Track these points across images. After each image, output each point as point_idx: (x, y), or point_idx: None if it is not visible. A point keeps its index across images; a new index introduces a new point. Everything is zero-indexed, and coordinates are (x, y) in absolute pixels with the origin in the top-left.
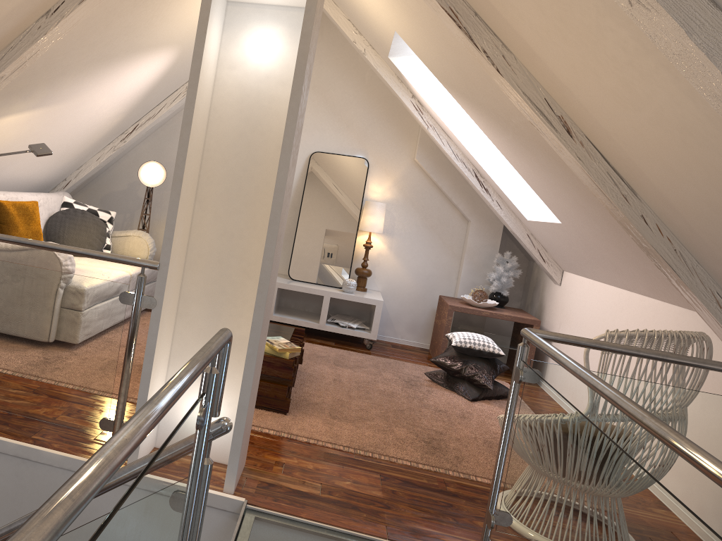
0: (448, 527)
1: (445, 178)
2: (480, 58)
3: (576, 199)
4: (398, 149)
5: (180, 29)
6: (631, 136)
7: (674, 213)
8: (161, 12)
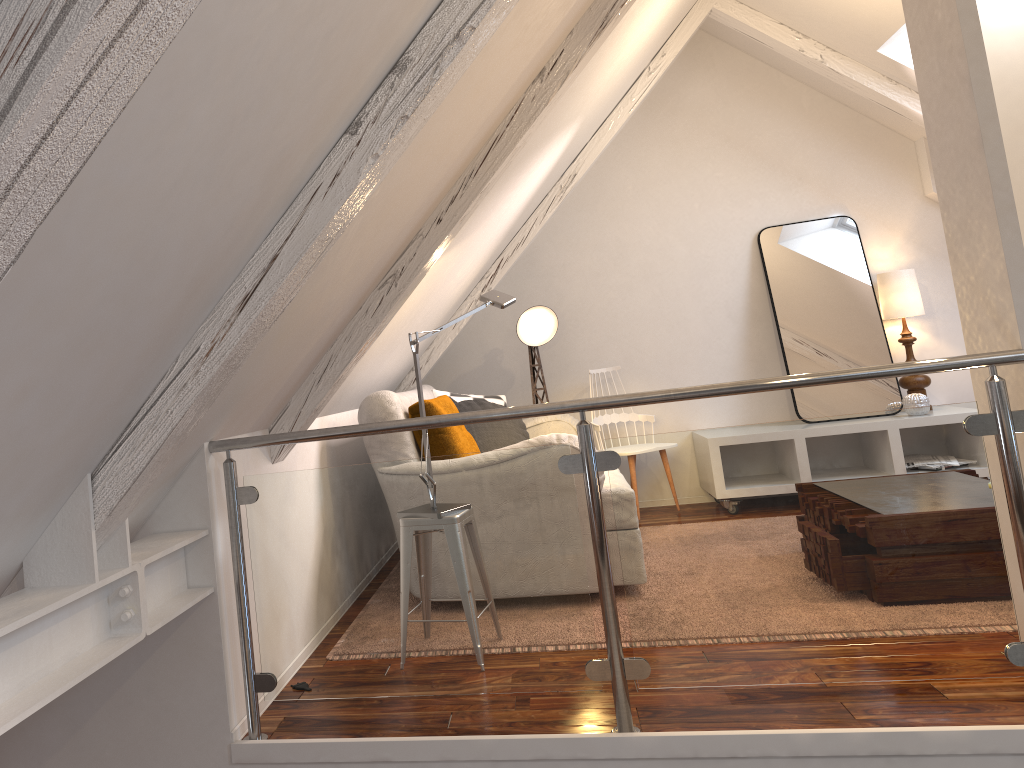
0: None
1: None
2: None
3: None
4: (893, 188)
5: (597, 88)
6: None
7: None
8: (601, 60)
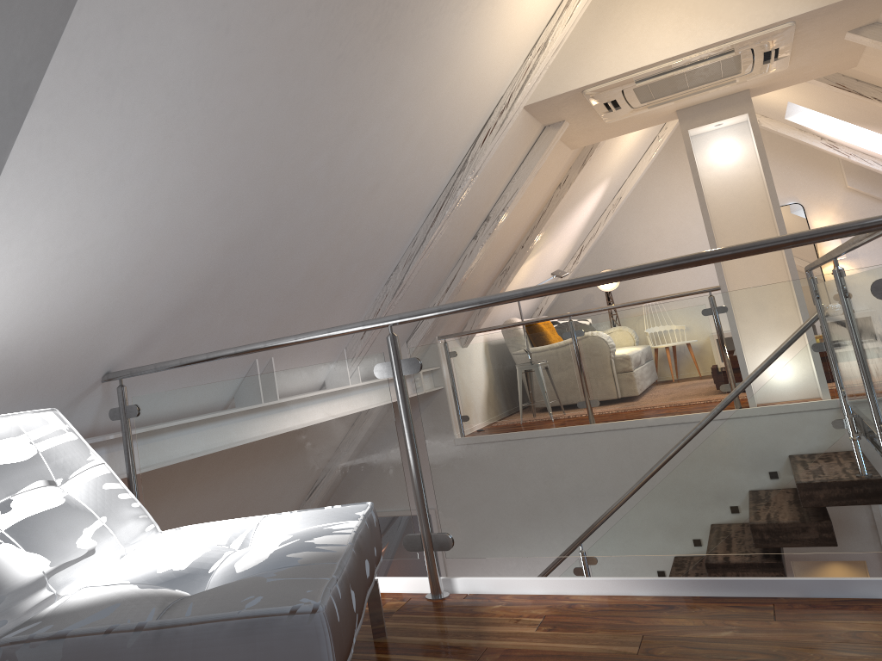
0: None
1: None
2: (873, 102)
3: None
4: (826, 184)
5: (612, 165)
6: None
7: None
8: (604, 158)
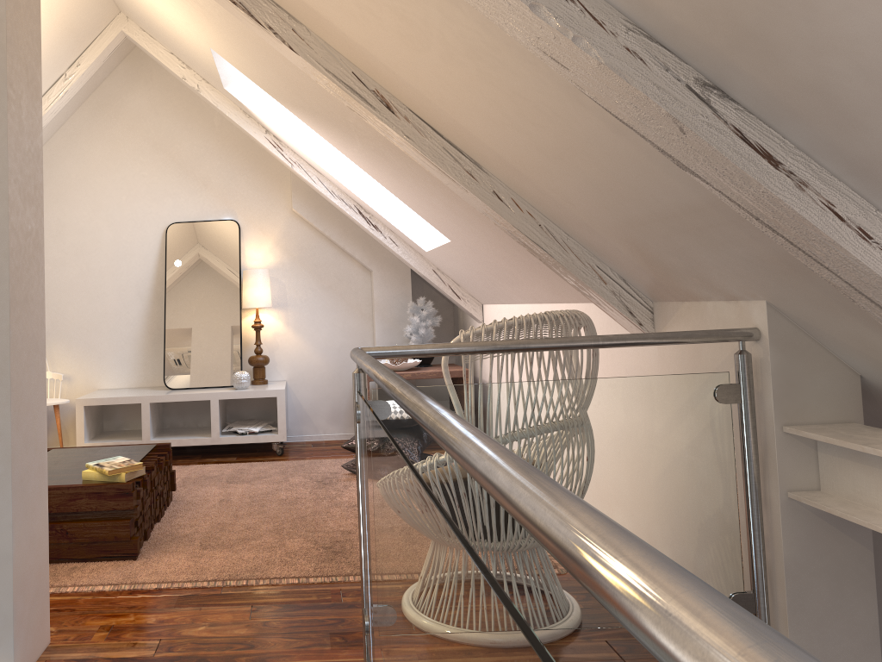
0: (332, 650)
1: (332, 225)
2: (270, 39)
3: (445, 202)
4: (271, 201)
5: None
6: (440, 87)
7: (520, 176)
8: None
